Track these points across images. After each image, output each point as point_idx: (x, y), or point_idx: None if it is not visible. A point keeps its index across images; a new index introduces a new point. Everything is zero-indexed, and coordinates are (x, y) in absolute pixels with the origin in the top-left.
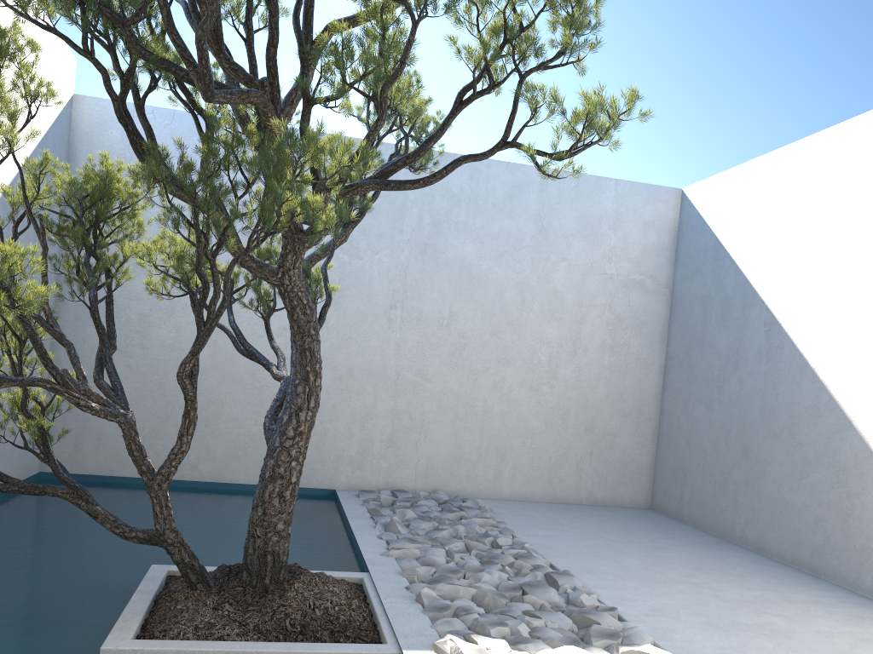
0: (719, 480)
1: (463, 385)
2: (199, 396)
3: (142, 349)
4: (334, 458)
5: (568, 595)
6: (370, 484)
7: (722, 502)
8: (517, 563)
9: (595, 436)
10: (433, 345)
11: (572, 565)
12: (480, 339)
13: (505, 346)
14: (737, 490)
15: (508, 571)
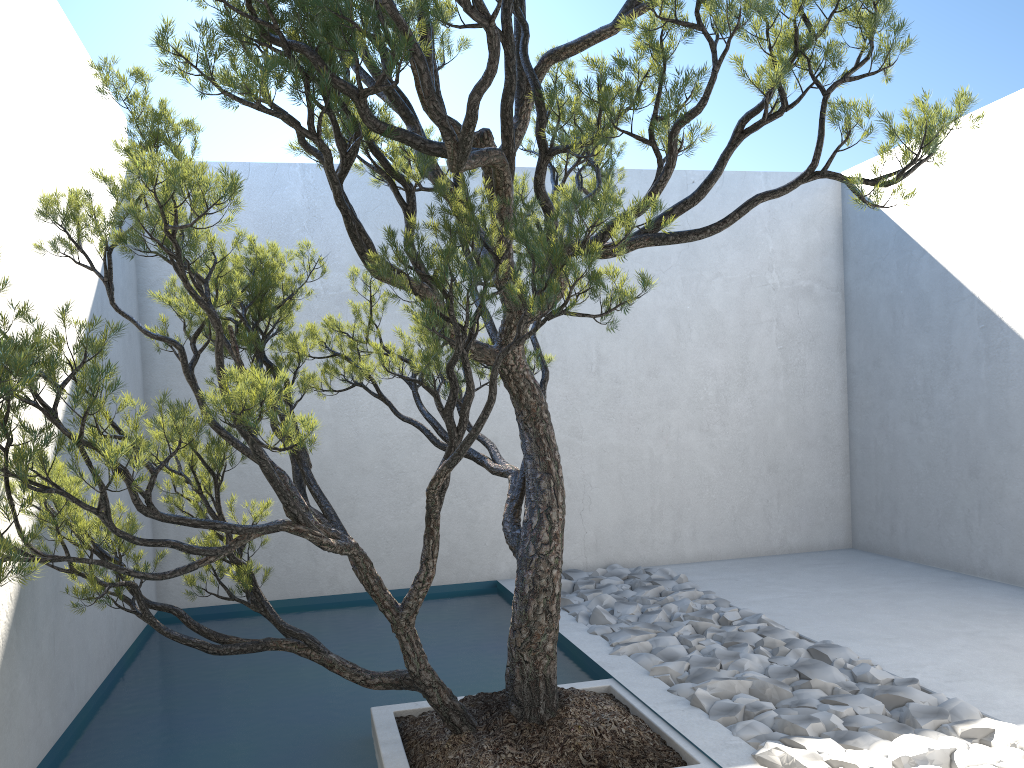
0: (943, 506)
1: (624, 438)
2: (327, 495)
3: None
4: (490, 544)
5: (850, 671)
6: None
7: (950, 531)
8: (767, 640)
9: (780, 474)
10: (584, 396)
11: (824, 633)
12: (636, 381)
13: (665, 385)
14: (969, 515)
15: (765, 652)
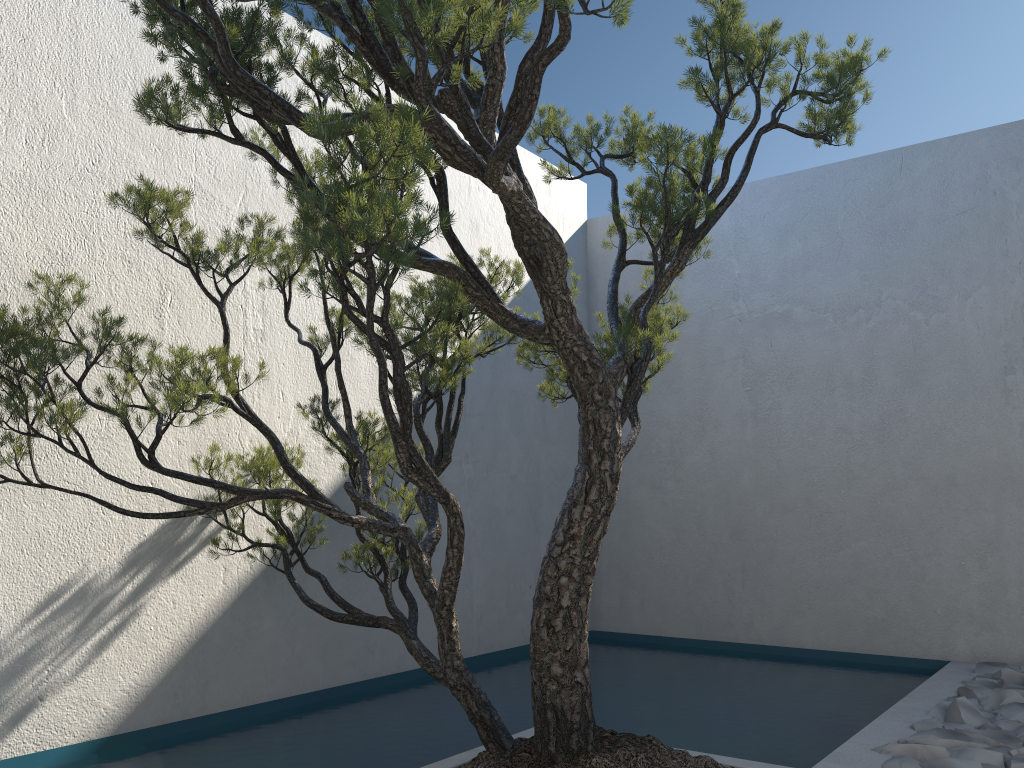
0: None
1: None
2: (745, 533)
3: (676, 482)
4: (942, 613)
5: None
6: (1010, 655)
7: None
8: None
9: None
10: None
11: None
12: None
13: None
14: None
15: None
